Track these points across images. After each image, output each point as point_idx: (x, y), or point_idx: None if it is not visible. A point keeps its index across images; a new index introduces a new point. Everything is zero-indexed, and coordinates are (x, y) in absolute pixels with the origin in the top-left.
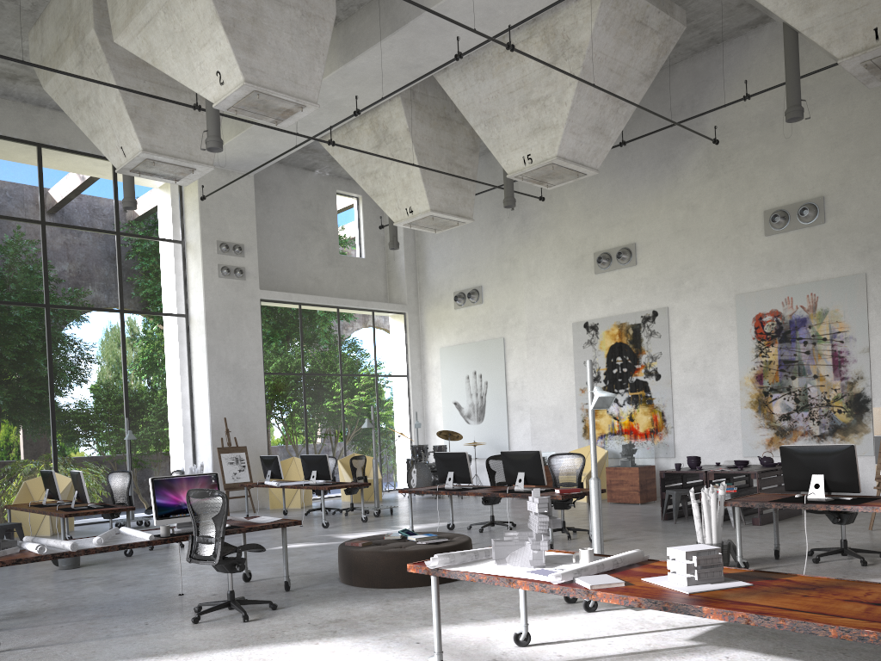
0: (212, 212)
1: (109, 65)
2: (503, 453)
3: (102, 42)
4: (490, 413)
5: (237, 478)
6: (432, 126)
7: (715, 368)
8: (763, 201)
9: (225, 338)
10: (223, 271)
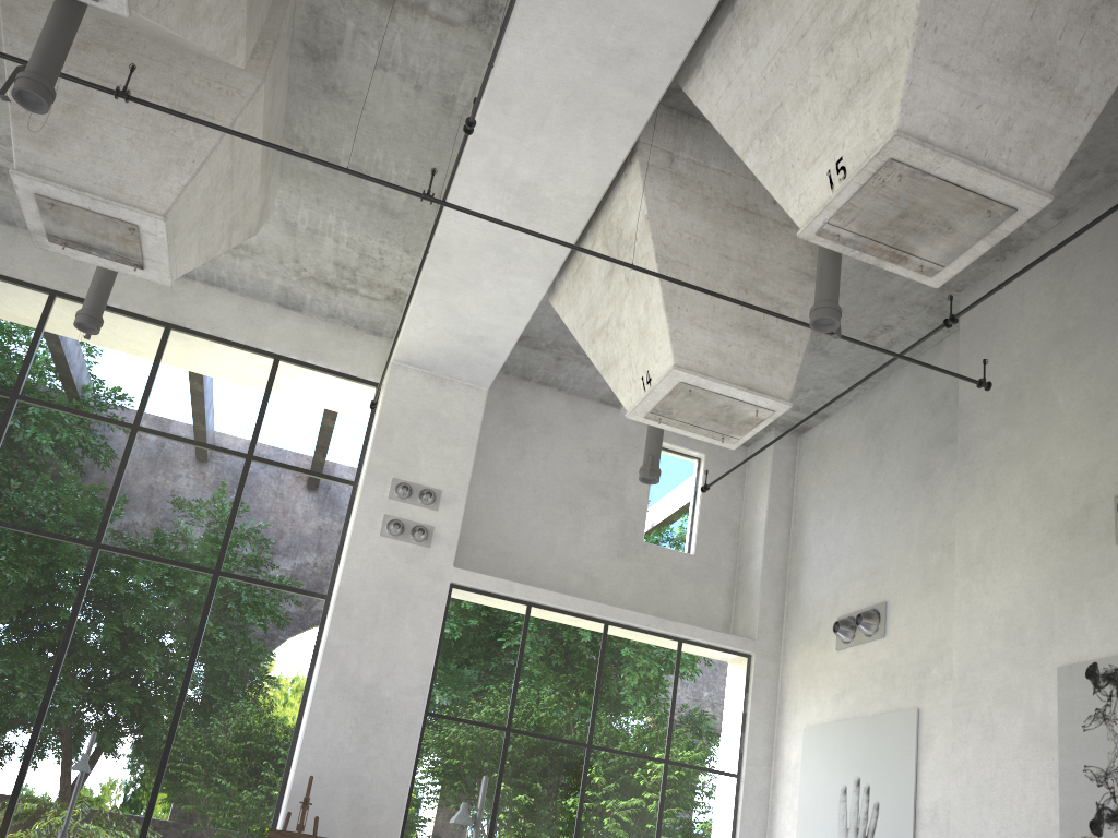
0: (398, 434)
1: (4, 39)
2: None
3: (6, 6)
4: None
5: None
6: (708, 219)
7: None
8: None
9: (364, 637)
10: (389, 526)
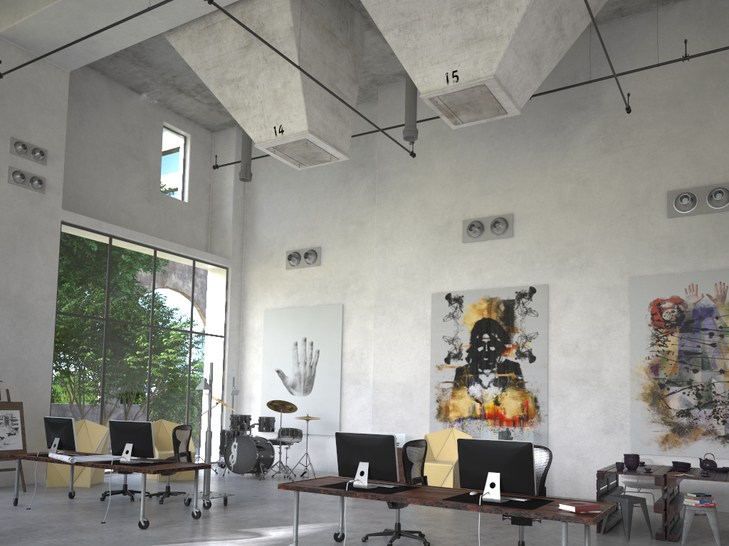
0: (9, 100)
1: None
2: (463, 441)
3: None
4: (320, 385)
5: (4, 444)
6: (317, 36)
7: (601, 354)
8: (666, 182)
9: (8, 261)
10: (15, 176)
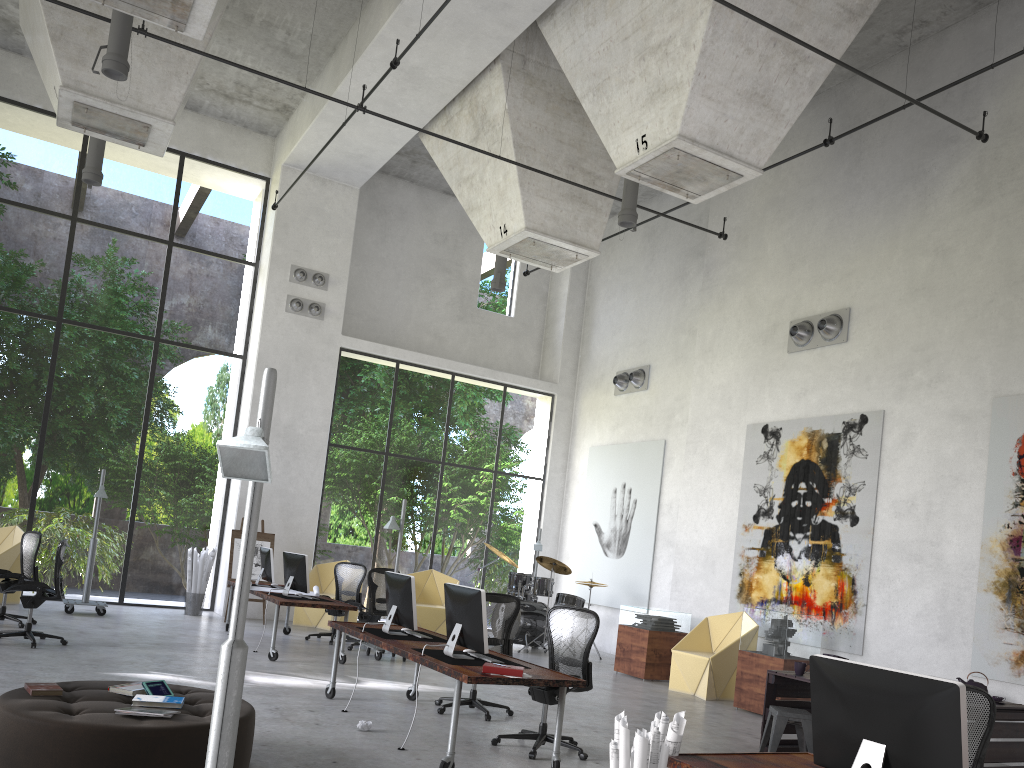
0: (292, 228)
1: None
2: (446, 586)
3: None
4: (634, 545)
5: None
6: (549, 111)
7: (944, 518)
8: None
9: (280, 391)
10: (292, 304)
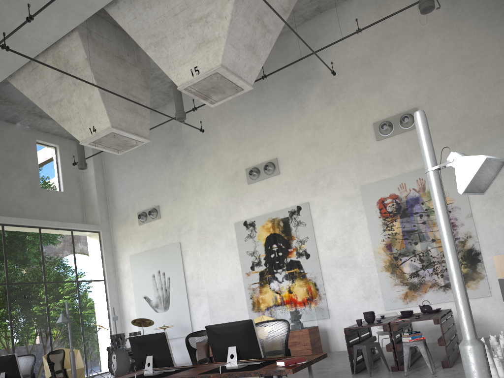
0: None
1: None
2: (209, 327)
3: None
4: (174, 302)
5: None
6: (108, 61)
7: (352, 244)
8: (371, 117)
9: None
10: None
